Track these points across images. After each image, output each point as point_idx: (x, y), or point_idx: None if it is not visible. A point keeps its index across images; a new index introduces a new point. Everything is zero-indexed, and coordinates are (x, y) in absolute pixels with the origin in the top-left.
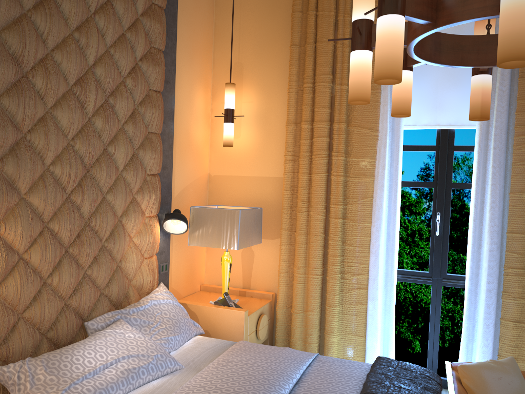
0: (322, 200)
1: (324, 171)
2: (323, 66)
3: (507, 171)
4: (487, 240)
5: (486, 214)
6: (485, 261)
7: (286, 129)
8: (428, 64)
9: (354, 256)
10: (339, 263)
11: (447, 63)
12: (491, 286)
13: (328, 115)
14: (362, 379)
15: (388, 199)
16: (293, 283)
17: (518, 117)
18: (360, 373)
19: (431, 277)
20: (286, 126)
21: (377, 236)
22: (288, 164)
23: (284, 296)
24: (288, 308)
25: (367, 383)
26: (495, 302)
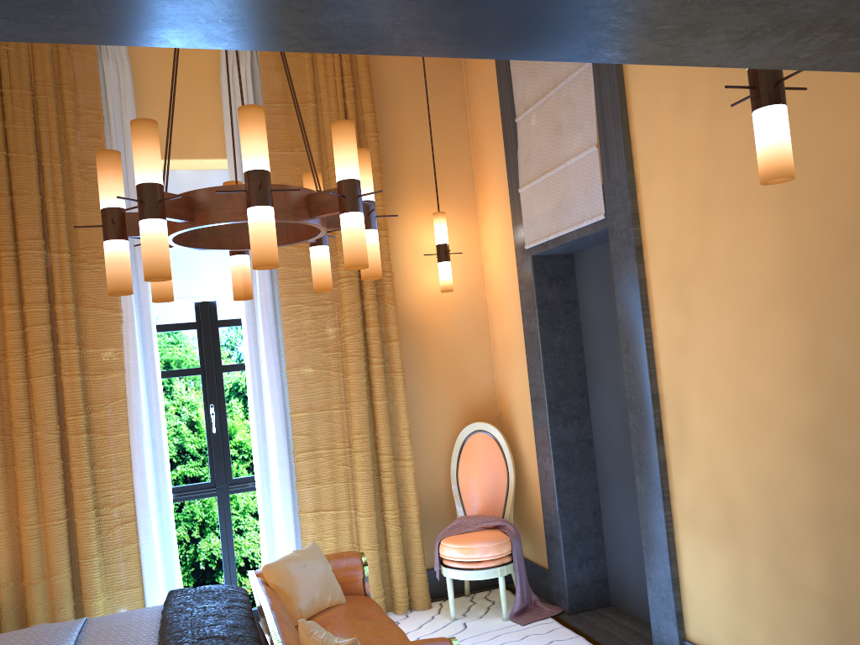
0: (53, 412)
1: (51, 372)
2: (29, 228)
3: (280, 344)
4: (271, 426)
5: (266, 397)
6: (273, 451)
7: None
8: None
9: (111, 481)
10: (91, 495)
11: (206, 247)
12: (284, 477)
13: (46, 294)
14: (157, 619)
15: (147, 397)
16: (20, 543)
17: (281, 285)
18: (152, 615)
19: (215, 487)
20: None
21: (140, 447)
22: None
23: (9, 565)
24: (17, 582)
25: (166, 617)
26: (290, 495)
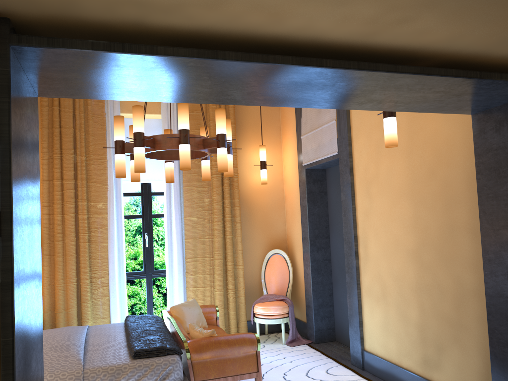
0: (74, 231)
1: (74, 212)
2: (67, 143)
3: (181, 205)
4: (175, 244)
5: (173, 230)
6: (176, 257)
7: (42, 184)
8: None
9: (98, 266)
10: (88, 272)
11: (156, 158)
12: (180, 269)
13: (74, 175)
14: (122, 326)
15: (117, 227)
16: (54, 293)
17: (184, 176)
18: (119, 325)
19: (145, 274)
20: (42, 183)
21: (112, 250)
22: (46, 209)
23: (49, 302)
24: (52, 311)
25: (127, 324)
26: (182, 279)
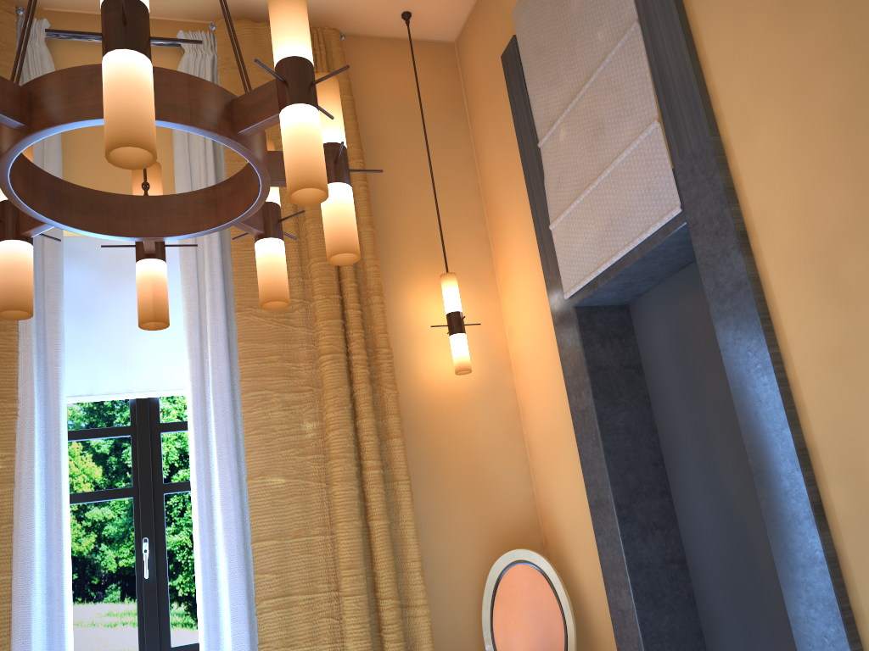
0: None
1: None
2: None
3: (240, 447)
4: (223, 560)
5: (218, 519)
6: (226, 598)
7: None
8: (105, 299)
9: None
10: None
11: (86, 228)
12: (240, 637)
13: None
14: None
15: (45, 523)
16: None
17: (242, 365)
18: None
19: None
20: None
21: (26, 596)
22: None
23: None
24: None
25: None
26: None
